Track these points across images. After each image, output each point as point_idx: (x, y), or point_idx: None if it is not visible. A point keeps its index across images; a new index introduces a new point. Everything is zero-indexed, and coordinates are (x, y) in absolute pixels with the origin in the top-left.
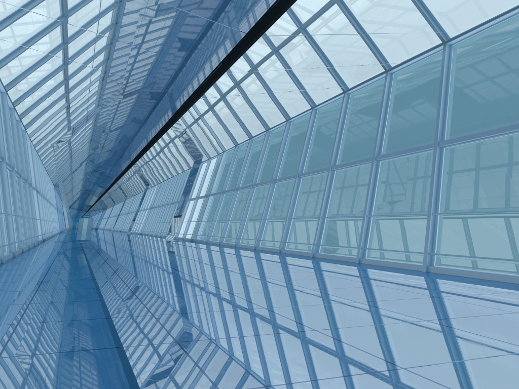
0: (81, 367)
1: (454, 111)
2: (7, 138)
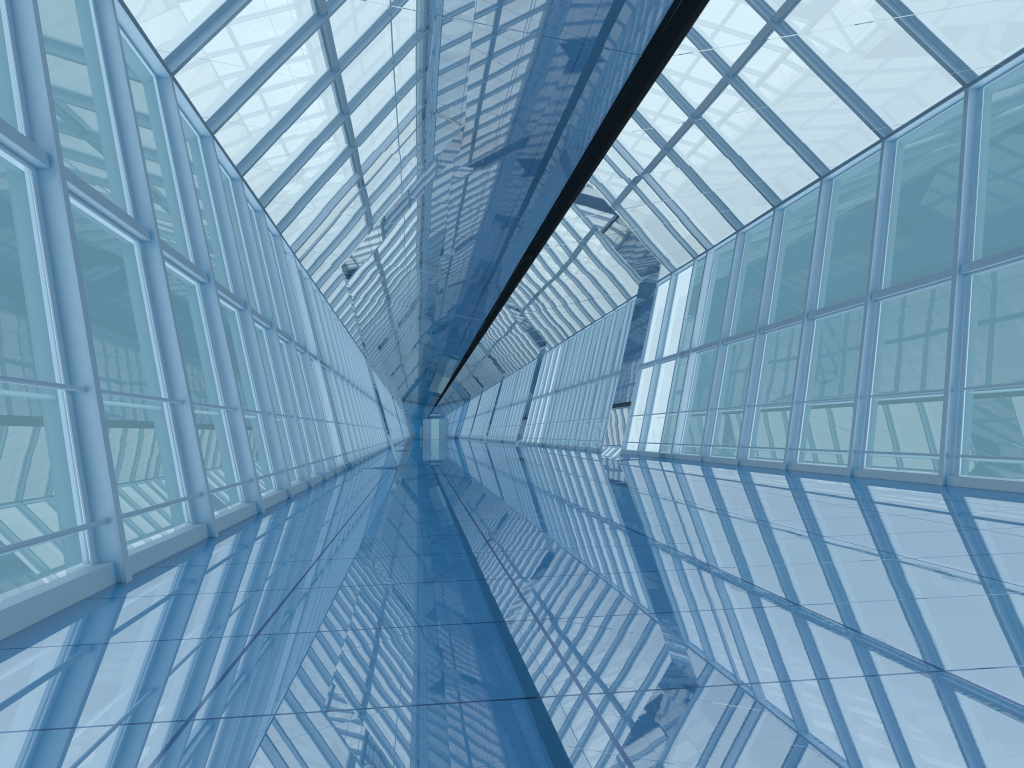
0: None
1: None
2: (226, 236)
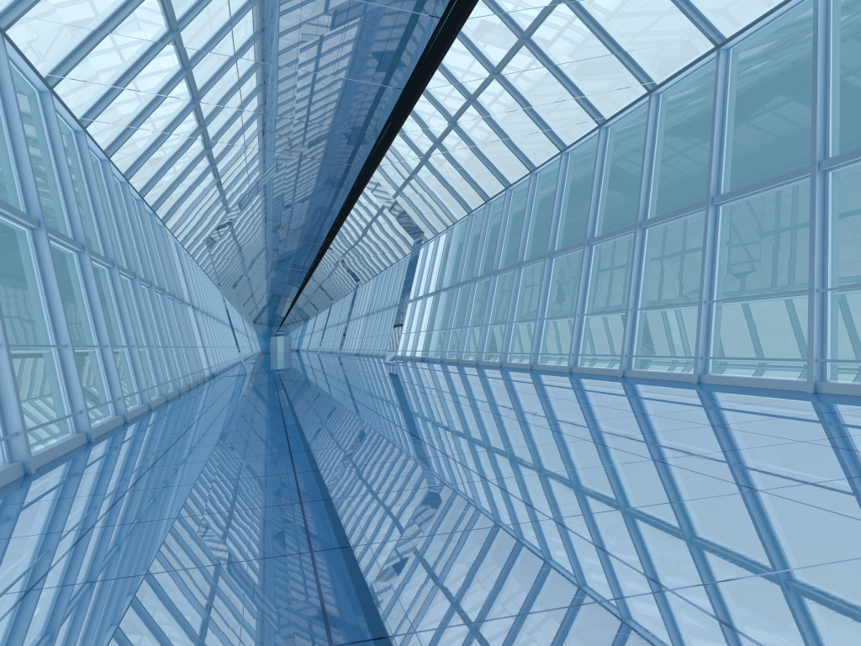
0: (195, 493)
1: (853, 107)
2: (138, 243)
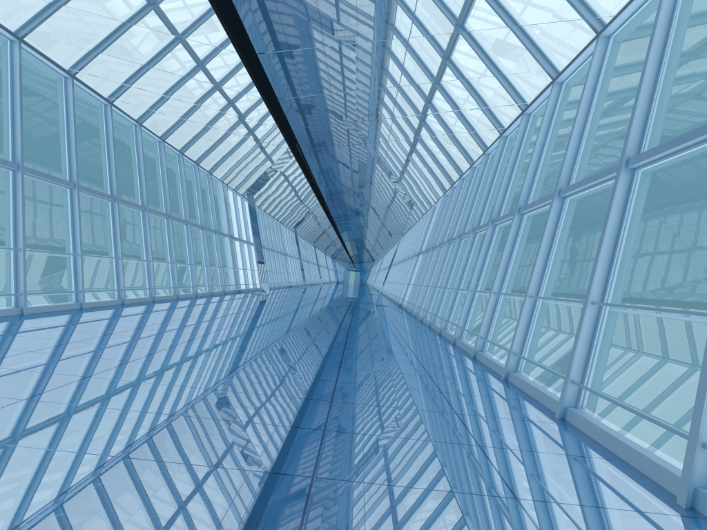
0: None
1: None
2: (165, 186)
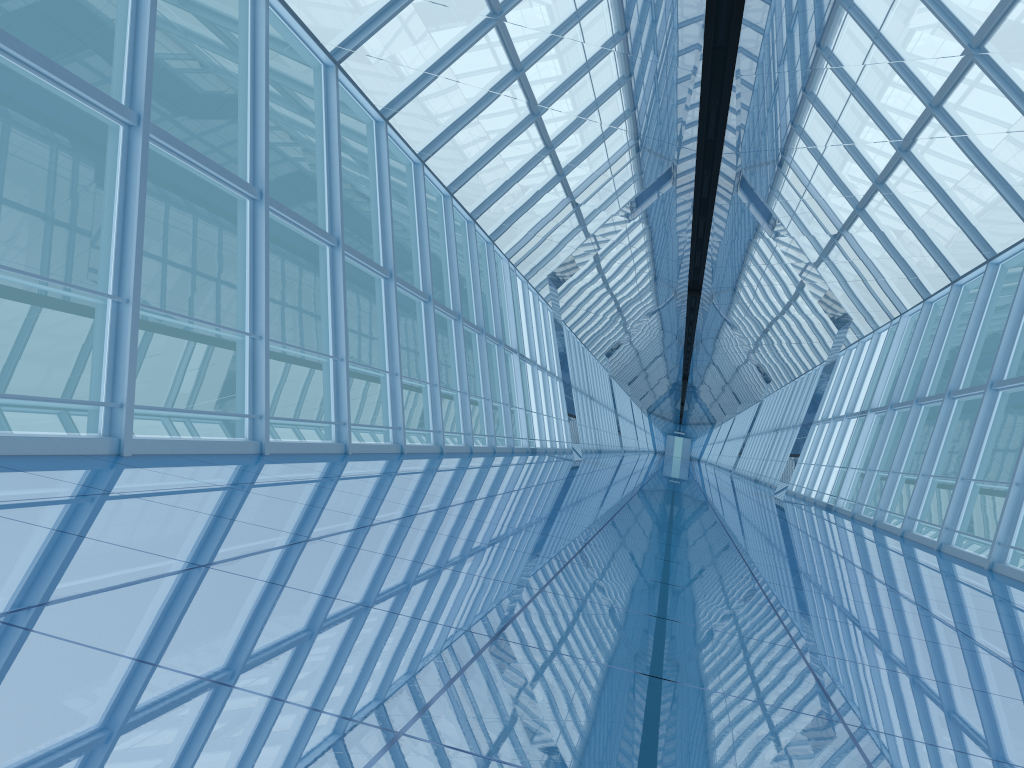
0: None
1: None
2: (423, 243)
